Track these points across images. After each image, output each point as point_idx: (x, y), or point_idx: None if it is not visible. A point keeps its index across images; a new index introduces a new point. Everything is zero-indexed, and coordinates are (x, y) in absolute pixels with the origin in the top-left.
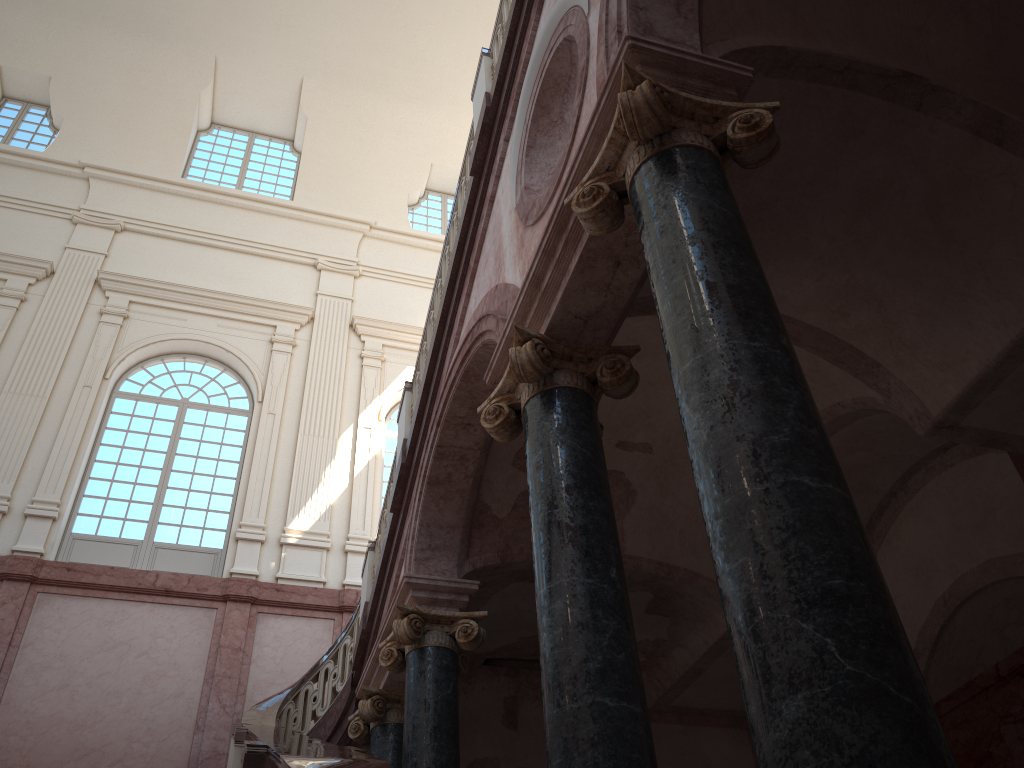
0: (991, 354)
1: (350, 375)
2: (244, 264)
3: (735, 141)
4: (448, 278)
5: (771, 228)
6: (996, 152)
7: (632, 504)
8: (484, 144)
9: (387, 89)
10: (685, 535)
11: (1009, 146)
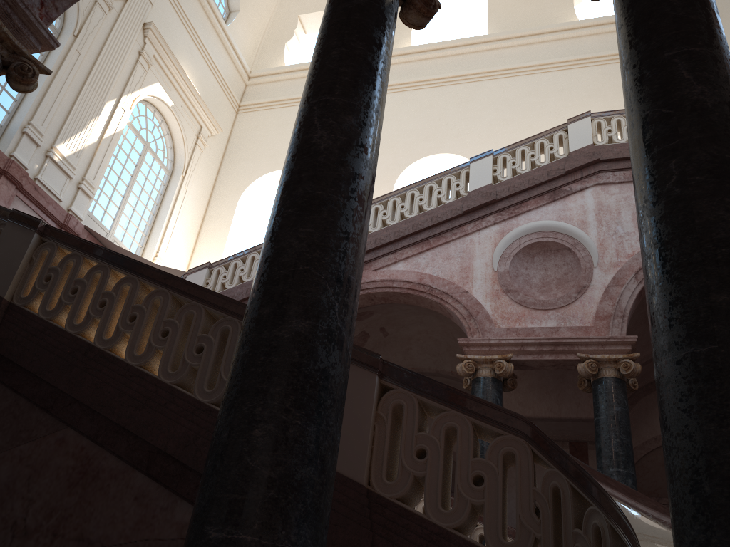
0: (539, 414)
1: (128, 61)
2: None
3: (629, 386)
4: (410, 231)
5: None
6: None
7: None
8: (479, 207)
9: None
10: None
11: None
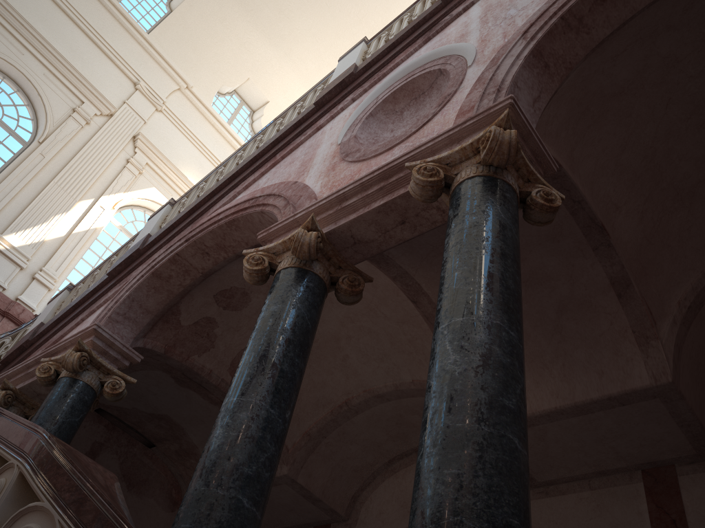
0: (539, 408)
1: (113, 167)
2: (88, 49)
3: (534, 201)
4: (254, 155)
5: None
6: (614, 300)
7: None
8: (335, 92)
9: (253, 15)
10: None
11: (623, 301)
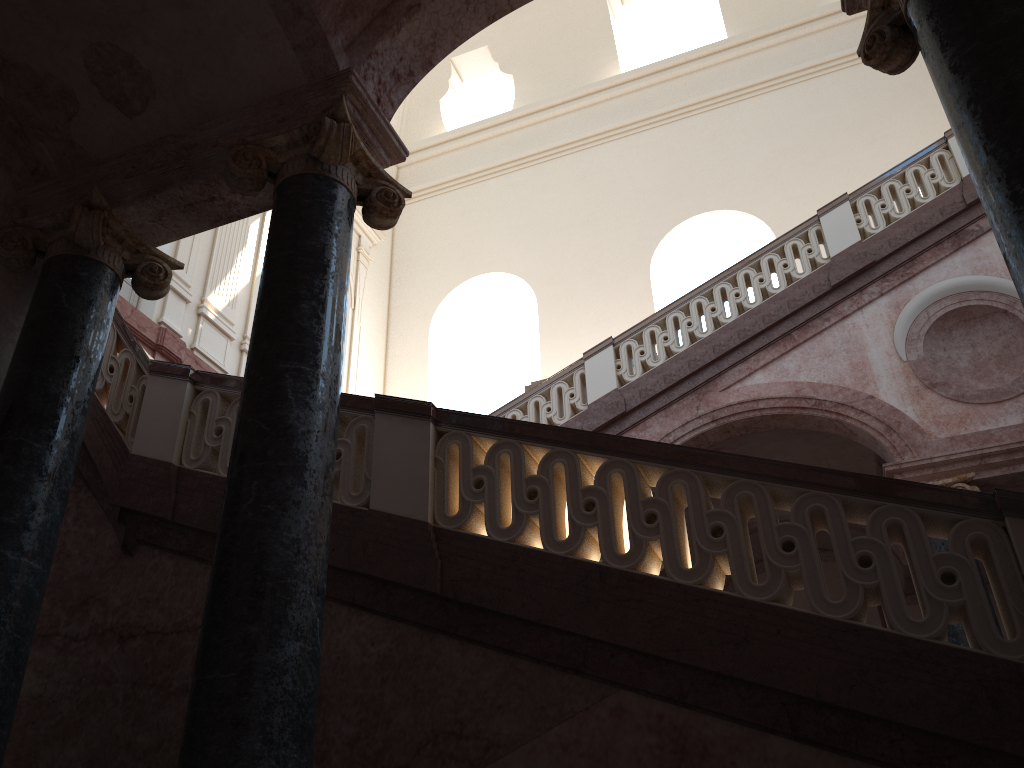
0: None
1: None
2: None
3: None
4: (760, 327)
5: None
6: None
7: None
8: (852, 276)
9: None
10: None
11: None
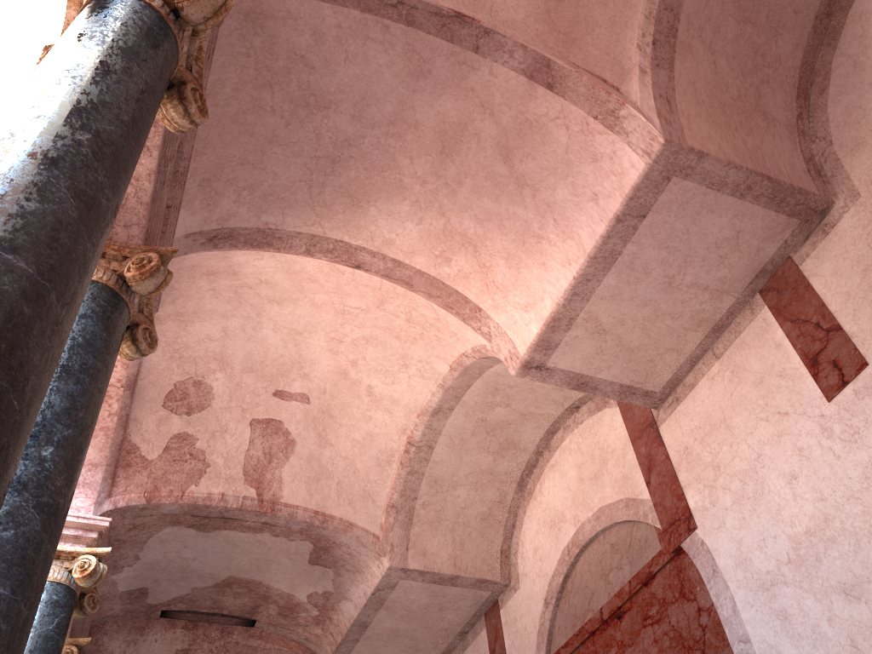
0: (560, 292)
1: None
2: None
3: None
4: None
5: (365, 167)
6: (549, 96)
7: (291, 453)
8: None
9: None
10: (343, 486)
11: (559, 90)
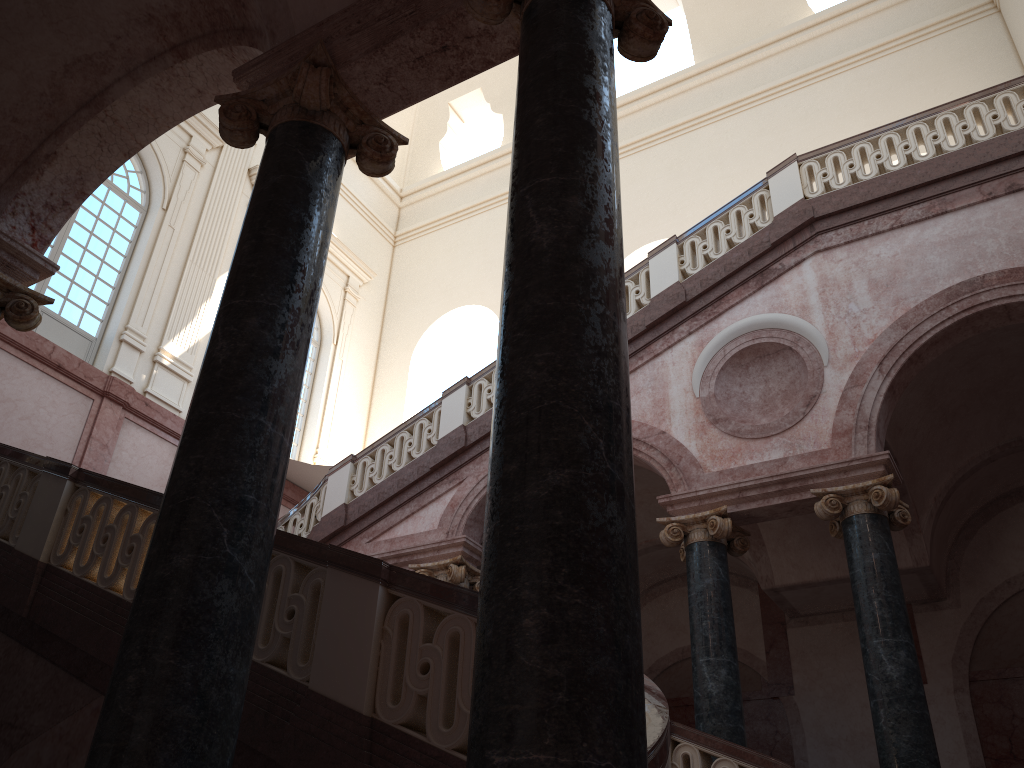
0: (823, 576)
1: (237, 221)
2: None
3: (896, 521)
4: None
5: None
6: None
7: None
8: (666, 316)
9: None
10: None
11: None
